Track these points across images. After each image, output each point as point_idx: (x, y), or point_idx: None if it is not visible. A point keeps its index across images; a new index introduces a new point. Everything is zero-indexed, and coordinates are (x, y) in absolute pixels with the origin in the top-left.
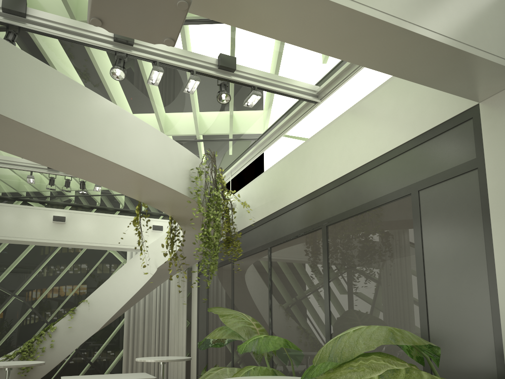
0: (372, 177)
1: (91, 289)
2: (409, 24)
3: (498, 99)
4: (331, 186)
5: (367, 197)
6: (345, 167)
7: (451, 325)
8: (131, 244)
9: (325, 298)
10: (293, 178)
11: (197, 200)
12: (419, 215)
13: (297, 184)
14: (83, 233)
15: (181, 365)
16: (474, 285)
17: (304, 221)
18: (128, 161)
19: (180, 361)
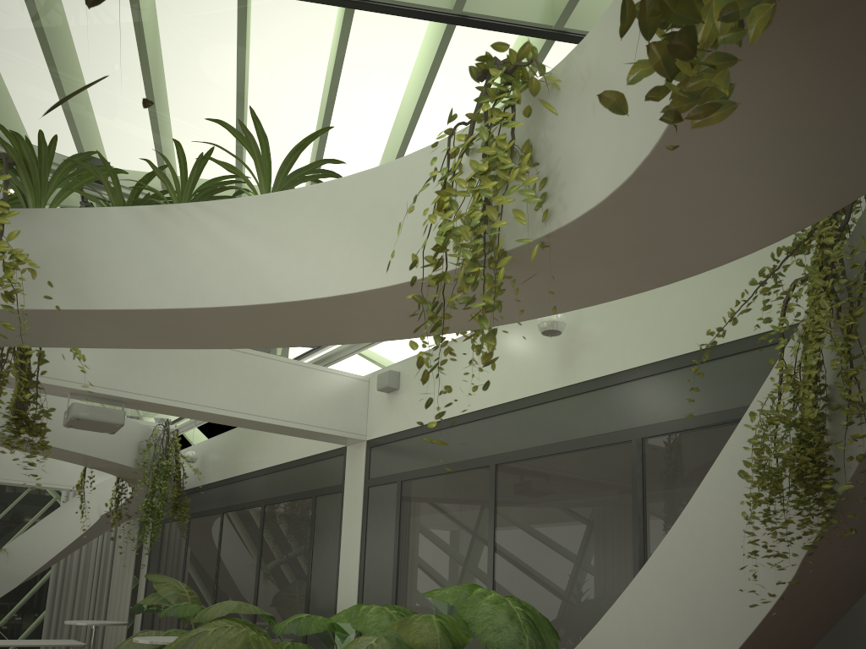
0: (295, 474)
1: (9, 532)
2: (268, 419)
3: (354, 448)
4: (271, 470)
5: (291, 489)
6: (281, 457)
7: (319, 602)
8: (71, 484)
9: (256, 571)
10: (247, 450)
11: (143, 471)
12: (314, 515)
13: (249, 457)
14: (9, 468)
15: (121, 633)
16: (331, 574)
17: (251, 495)
18: (78, 445)
19: (120, 628)
